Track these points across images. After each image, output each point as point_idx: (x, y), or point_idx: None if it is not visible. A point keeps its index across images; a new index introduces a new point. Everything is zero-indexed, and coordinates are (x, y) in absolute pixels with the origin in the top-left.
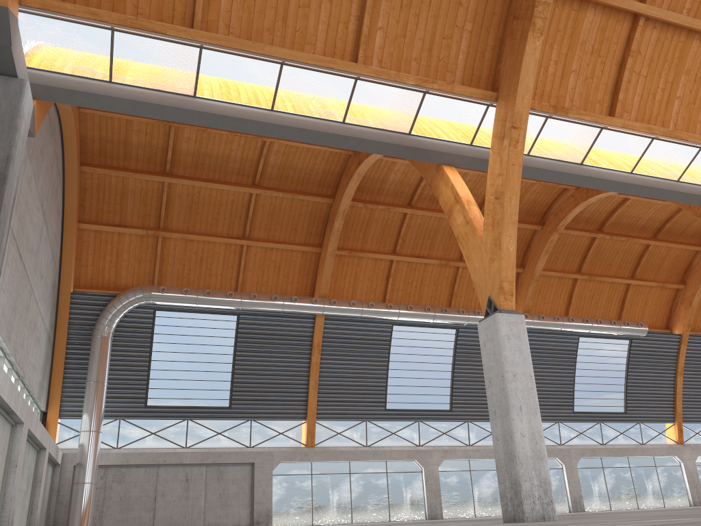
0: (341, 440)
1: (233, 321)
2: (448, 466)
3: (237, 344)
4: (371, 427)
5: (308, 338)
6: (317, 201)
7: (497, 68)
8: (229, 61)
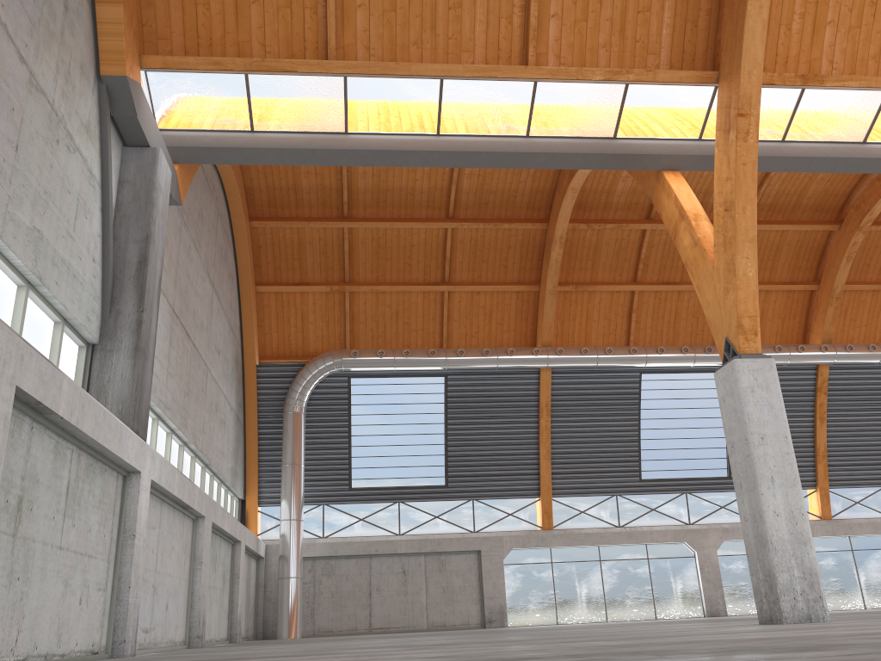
0: (586, 520)
1: (441, 383)
2: (730, 549)
3: (447, 411)
4: (623, 502)
5: (533, 398)
6: (527, 228)
7: (717, 37)
8: (380, 86)
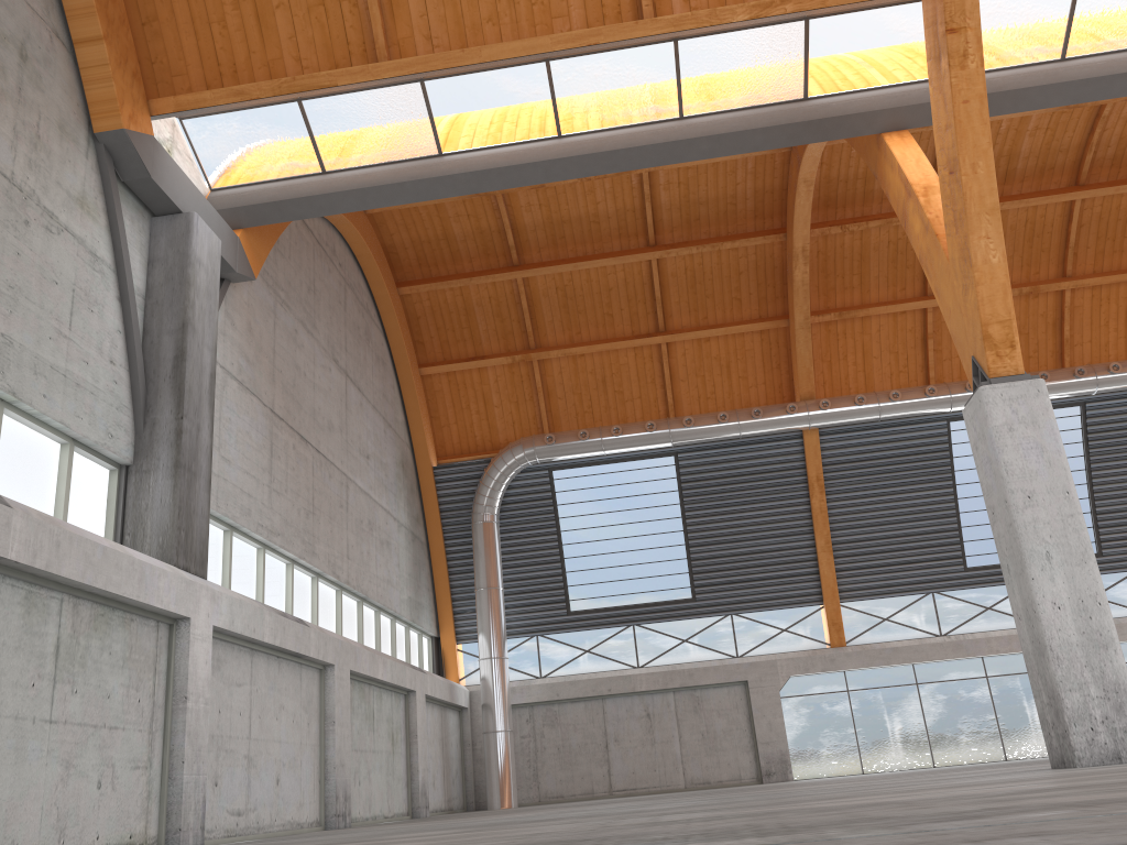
0: (891, 630)
1: (670, 465)
2: None
3: (683, 500)
4: (944, 601)
5: (798, 471)
6: (757, 244)
7: None
8: (469, 86)
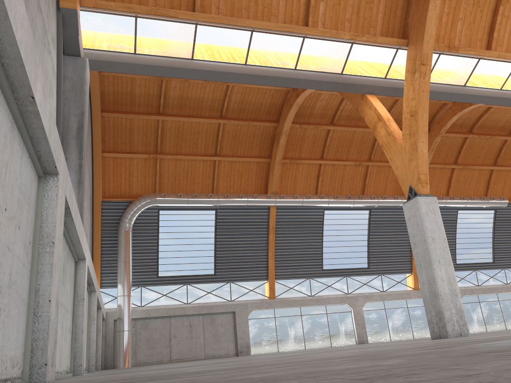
0: (293, 293)
1: (213, 214)
2: (369, 307)
3: (216, 230)
4: (313, 282)
5: (265, 223)
6: (266, 125)
7: (405, 21)
8: (216, 32)
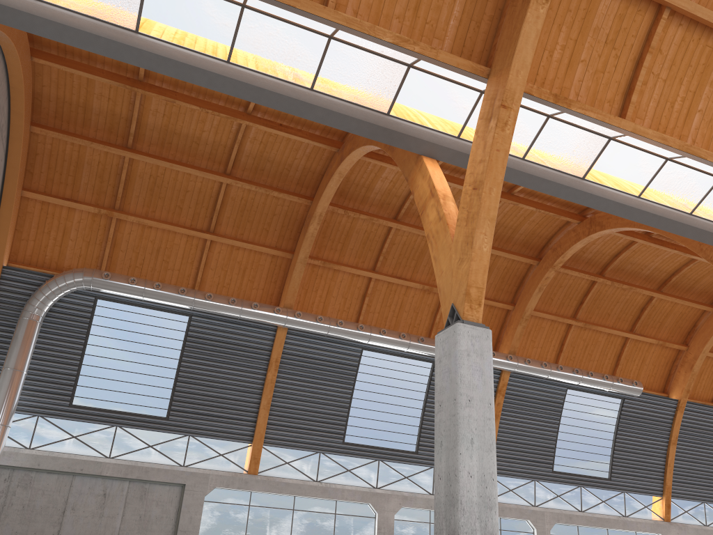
0: (288, 471)
1: (184, 322)
2: (405, 515)
3: (184, 349)
4: (324, 460)
5: (266, 352)
6: (293, 200)
7: (493, 42)
8: None
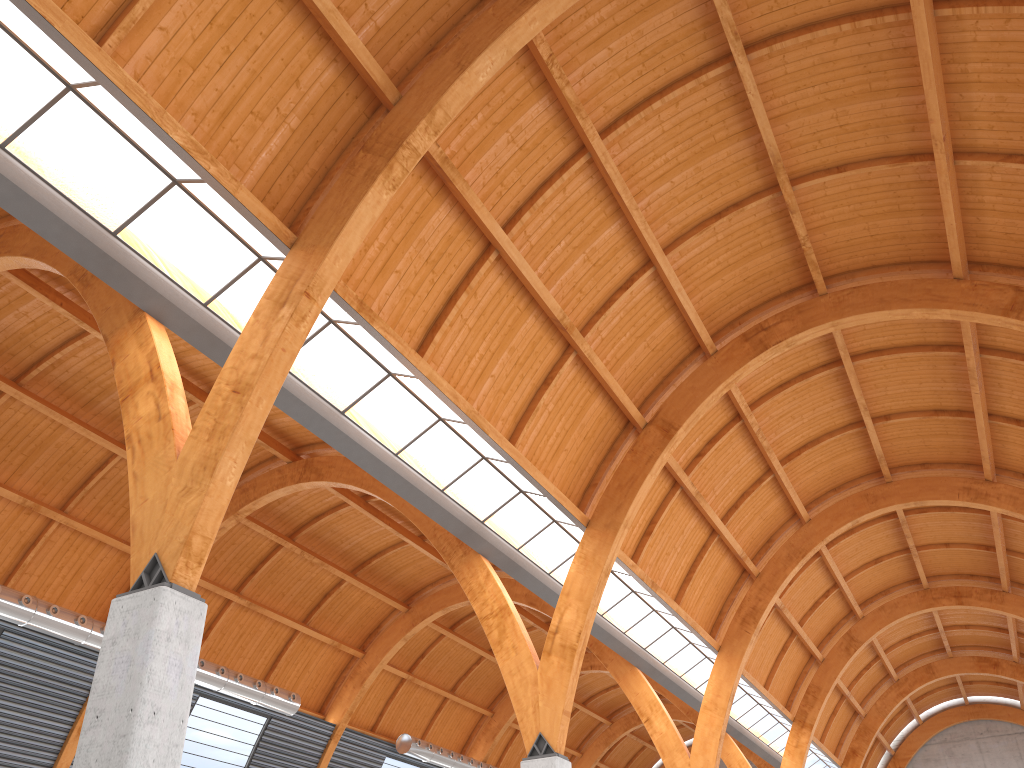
0: None
1: None
2: None
3: None
4: None
5: None
6: None
7: (307, 205)
8: None
